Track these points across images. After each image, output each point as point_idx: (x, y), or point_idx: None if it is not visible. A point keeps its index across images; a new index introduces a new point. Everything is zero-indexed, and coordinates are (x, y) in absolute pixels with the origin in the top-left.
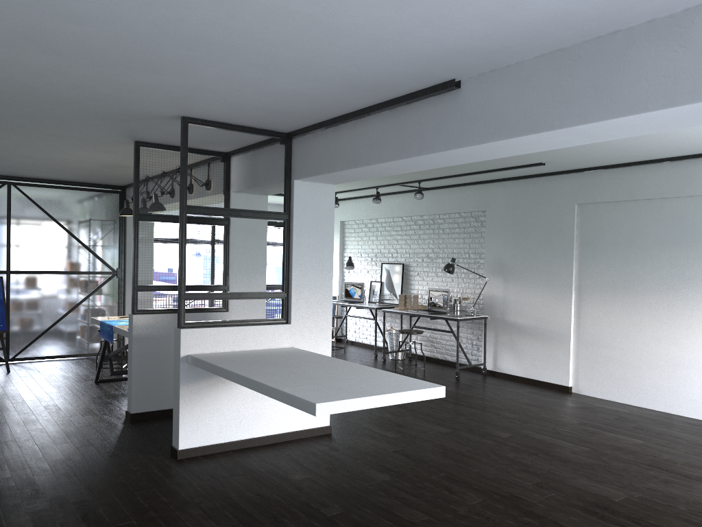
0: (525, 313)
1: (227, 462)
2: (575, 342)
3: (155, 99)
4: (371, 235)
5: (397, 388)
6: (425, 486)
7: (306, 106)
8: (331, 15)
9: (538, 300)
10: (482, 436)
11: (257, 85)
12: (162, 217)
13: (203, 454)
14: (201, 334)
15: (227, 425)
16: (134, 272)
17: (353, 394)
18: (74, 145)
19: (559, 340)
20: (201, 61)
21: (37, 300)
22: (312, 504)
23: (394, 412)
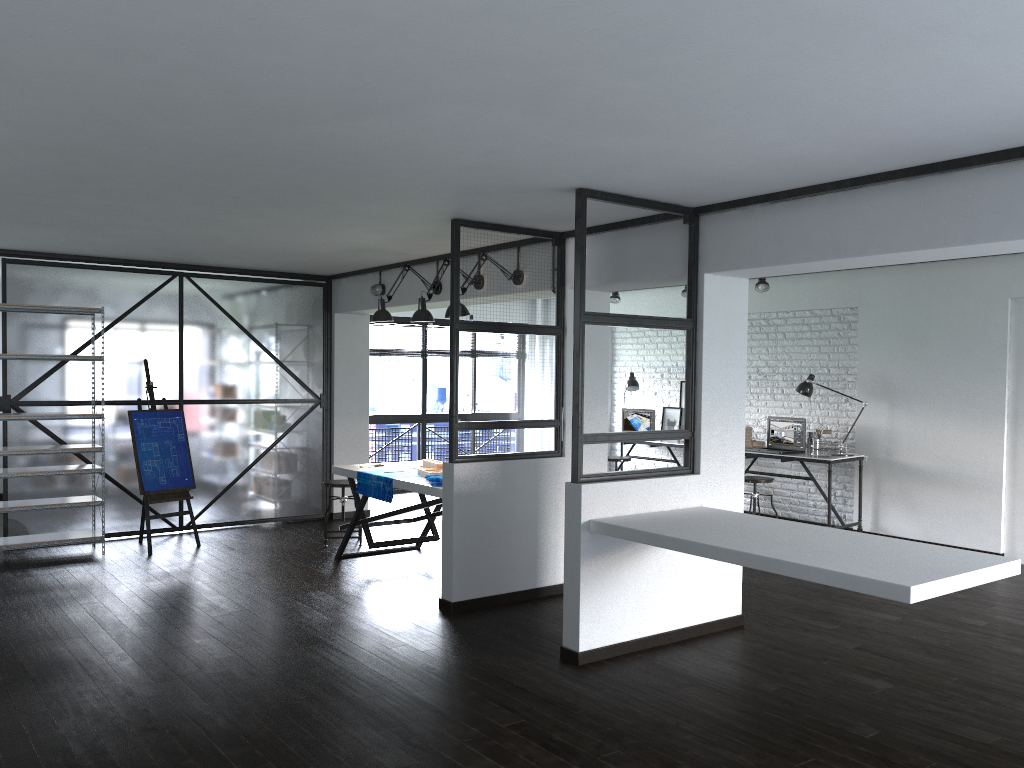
0: (926, 452)
1: (649, 667)
2: (1009, 492)
3: (578, 167)
4: (660, 341)
5: (967, 563)
6: (949, 695)
7: (778, 175)
8: (1005, 68)
9: (947, 433)
10: (950, 625)
11: (755, 150)
12: (486, 326)
13: (606, 657)
14: (604, 491)
15: (631, 617)
16: (453, 403)
17: (930, 573)
18: (352, 224)
19: (982, 488)
20: (727, 121)
21: (218, 442)
22: (827, 722)
23: (796, 594)
